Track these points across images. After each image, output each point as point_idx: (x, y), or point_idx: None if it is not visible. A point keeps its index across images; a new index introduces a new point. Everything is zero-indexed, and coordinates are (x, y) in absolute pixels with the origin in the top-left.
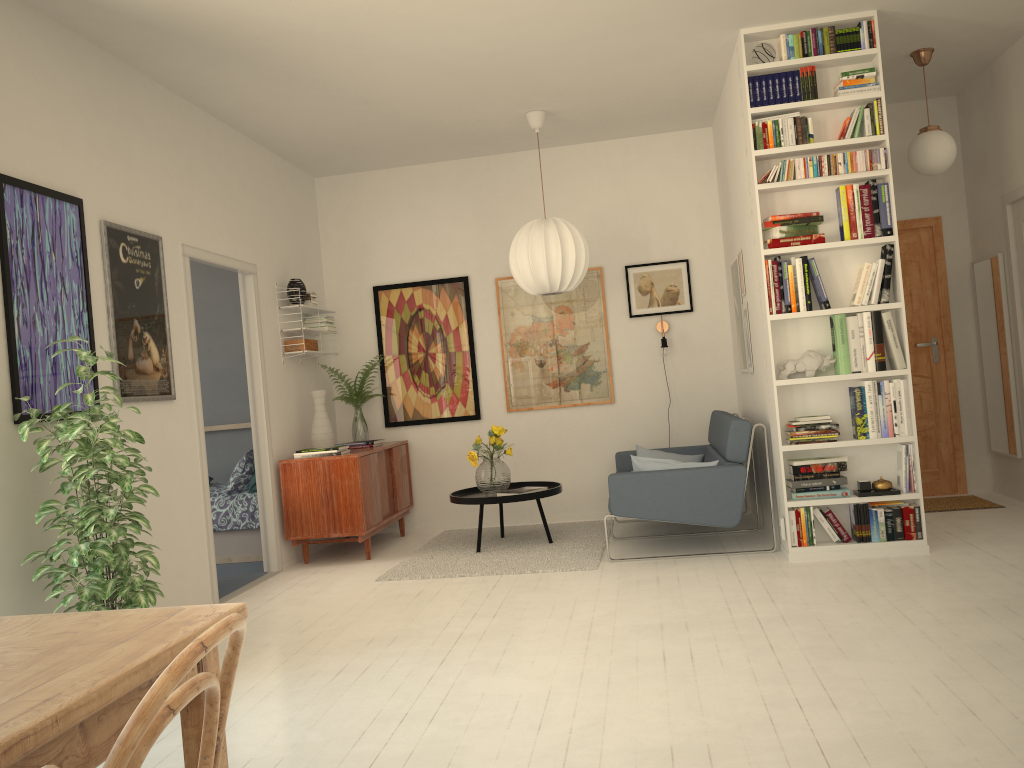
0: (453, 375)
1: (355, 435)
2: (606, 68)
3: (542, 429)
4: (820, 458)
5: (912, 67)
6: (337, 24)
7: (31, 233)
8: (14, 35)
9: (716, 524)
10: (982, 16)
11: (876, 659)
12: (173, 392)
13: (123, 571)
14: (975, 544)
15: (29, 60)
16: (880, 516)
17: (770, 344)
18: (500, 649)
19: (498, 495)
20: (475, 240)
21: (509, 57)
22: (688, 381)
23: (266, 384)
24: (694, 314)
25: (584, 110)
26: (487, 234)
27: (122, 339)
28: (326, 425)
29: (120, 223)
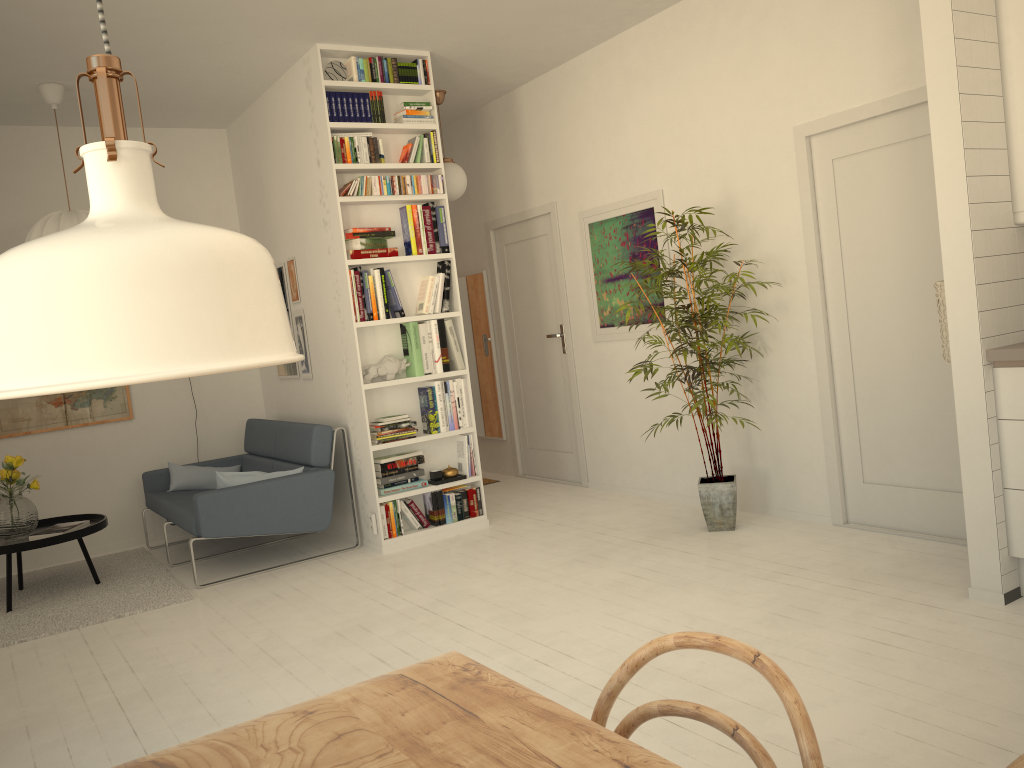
0: None
1: None
2: (166, 53)
3: (45, 456)
4: (401, 454)
5: None
6: None
7: None
8: None
9: (309, 530)
10: (493, 73)
11: (554, 614)
12: None
13: None
14: (514, 513)
15: None
16: (452, 500)
17: (357, 350)
18: (191, 700)
19: (31, 538)
20: None
21: (68, 20)
22: (214, 390)
23: None
24: None
25: None
26: None
27: None
28: None
29: None
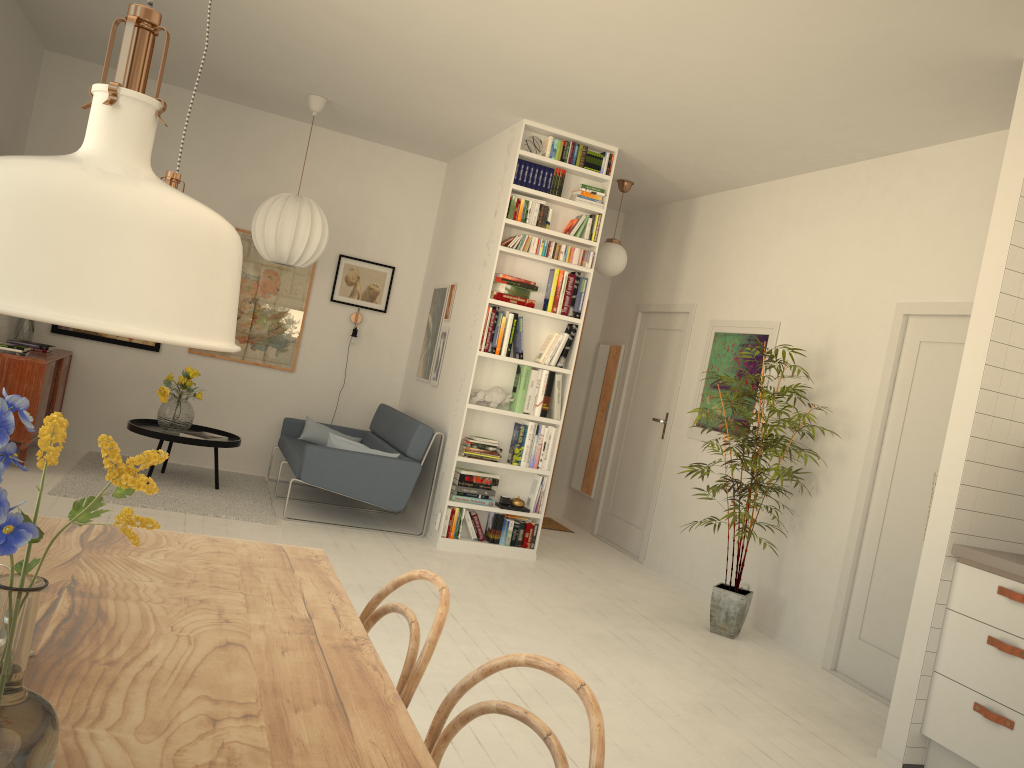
0: None
1: (19, 332)
2: (406, 96)
3: (218, 378)
4: (481, 472)
5: (612, 187)
6: None
7: None
8: None
9: (385, 506)
10: (675, 179)
11: (529, 636)
12: None
13: None
14: (564, 559)
15: None
16: (510, 526)
17: (472, 374)
18: None
19: (181, 435)
20: (205, 180)
21: (337, 57)
22: (364, 371)
23: None
24: (386, 315)
25: (360, 112)
26: (219, 178)
27: None
28: (5, 319)
29: None
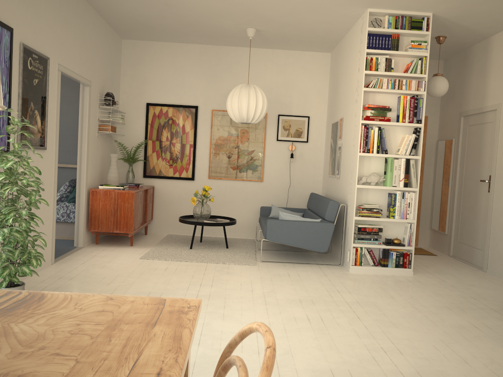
0: (183, 156)
1: (127, 179)
2: (296, 14)
3: (225, 189)
4: (370, 225)
5: (432, 43)
6: None
7: None
8: None
9: (316, 250)
10: (474, 26)
11: (410, 329)
12: (45, 145)
13: (23, 245)
14: (431, 273)
15: None
16: (394, 255)
17: (357, 167)
18: (221, 305)
19: (205, 221)
20: (204, 88)
21: None
22: (300, 176)
23: (88, 147)
24: (308, 144)
25: (275, 32)
26: (211, 86)
27: (24, 112)
28: (116, 173)
29: (30, 46)
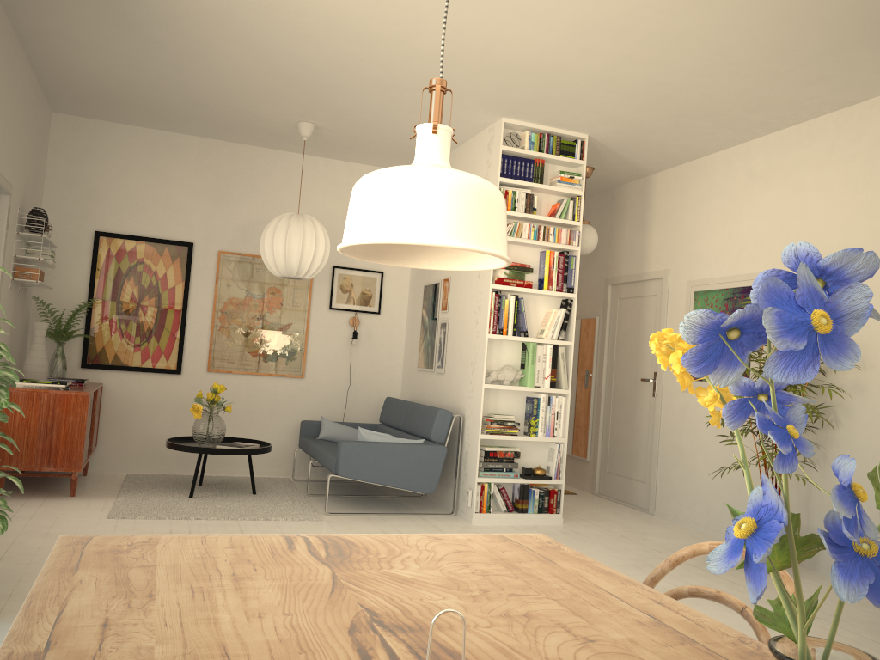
0: (161, 329)
1: (53, 371)
2: (391, 111)
3: (236, 391)
4: (502, 447)
5: None
6: (225, 5)
7: None
8: None
9: (418, 490)
10: (636, 159)
11: None
12: None
13: None
14: (585, 519)
15: None
16: (536, 494)
17: (485, 356)
18: None
19: (217, 447)
20: (206, 212)
21: (332, 78)
22: (366, 369)
23: None
24: (380, 316)
25: (344, 133)
26: (218, 210)
27: None
28: (44, 358)
29: None
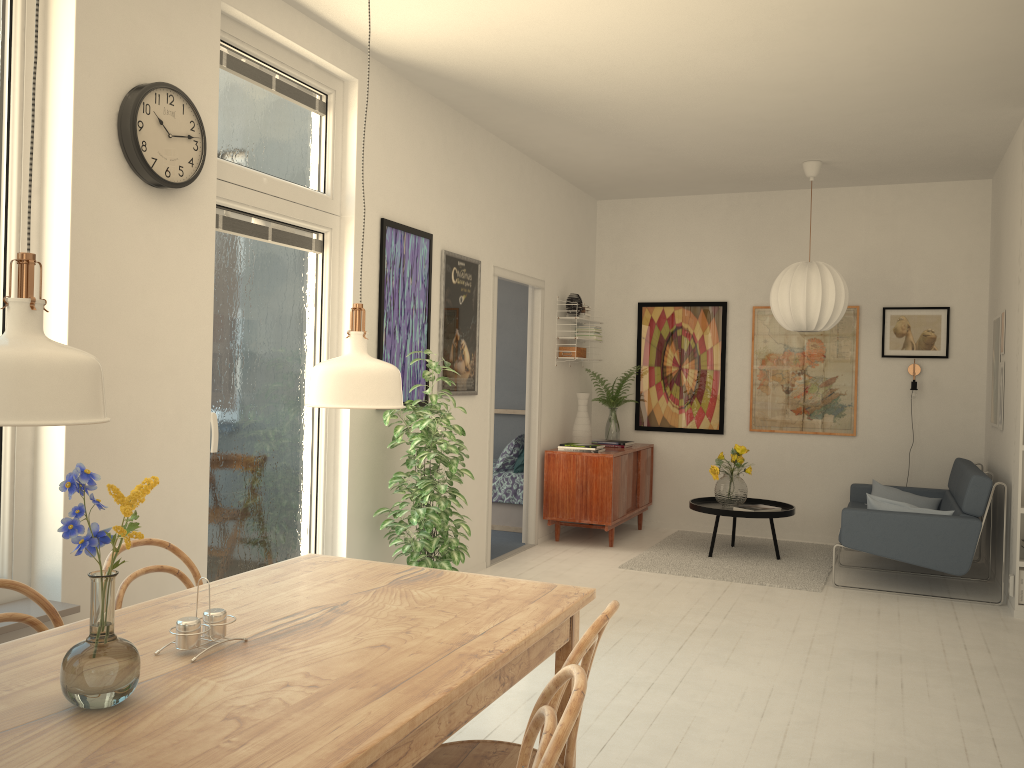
0: (702, 391)
1: (607, 434)
2: (887, 132)
3: (781, 451)
4: None
5: None
6: (647, 98)
7: (399, 263)
8: (402, 109)
9: (943, 570)
10: None
11: None
12: (476, 389)
13: (442, 532)
14: None
15: (409, 127)
16: None
17: (1021, 410)
18: (729, 647)
19: (734, 509)
20: (738, 269)
21: (795, 122)
22: (934, 425)
23: (541, 384)
24: (949, 361)
25: (860, 162)
26: (750, 264)
27: (447, 345)
28: (586, 424)
29: (454, 251)
